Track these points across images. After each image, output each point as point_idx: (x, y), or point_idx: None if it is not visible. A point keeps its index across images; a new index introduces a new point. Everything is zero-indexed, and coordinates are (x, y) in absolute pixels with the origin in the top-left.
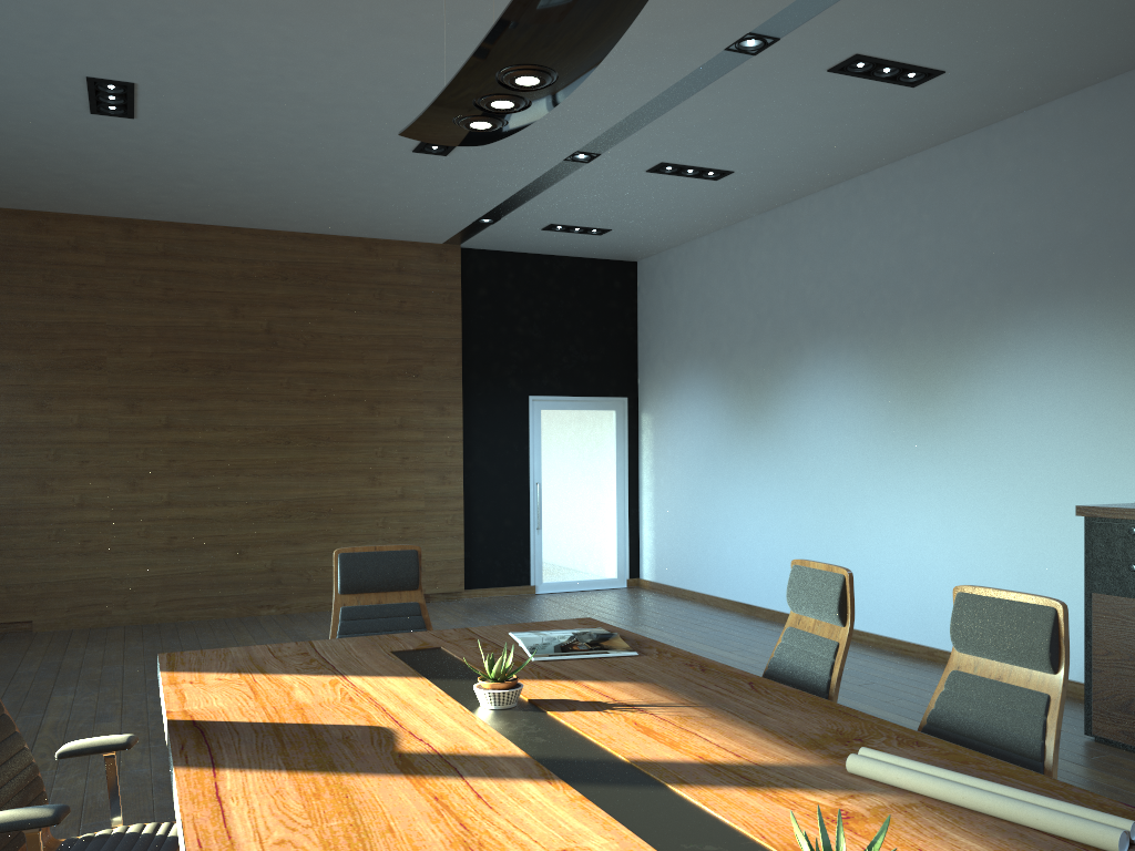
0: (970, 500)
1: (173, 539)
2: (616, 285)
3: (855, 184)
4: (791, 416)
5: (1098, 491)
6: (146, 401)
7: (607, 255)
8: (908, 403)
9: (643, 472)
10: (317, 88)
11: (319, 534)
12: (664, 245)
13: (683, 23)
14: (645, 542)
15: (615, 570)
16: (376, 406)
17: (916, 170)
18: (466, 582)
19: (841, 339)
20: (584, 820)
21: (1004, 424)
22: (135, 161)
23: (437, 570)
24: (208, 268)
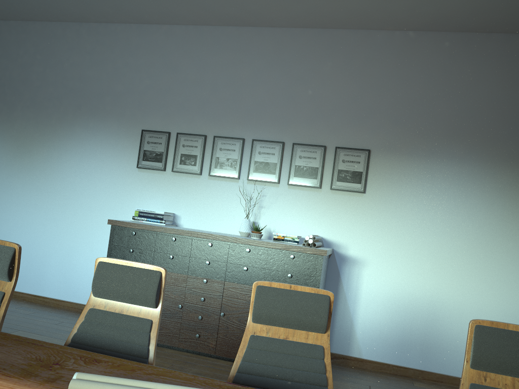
0: (43, 211)
1: None
2: None
3: None
4: None
5: (111, 214)
6: None
7: None
8: (13, 155)
9: None
10: None
11: None
12: None
13: None
14: None
15: None
16: None
17: (36, 30)
18: None
19: None
20: None
21: (68, 175)
22: None
23: None
24: None
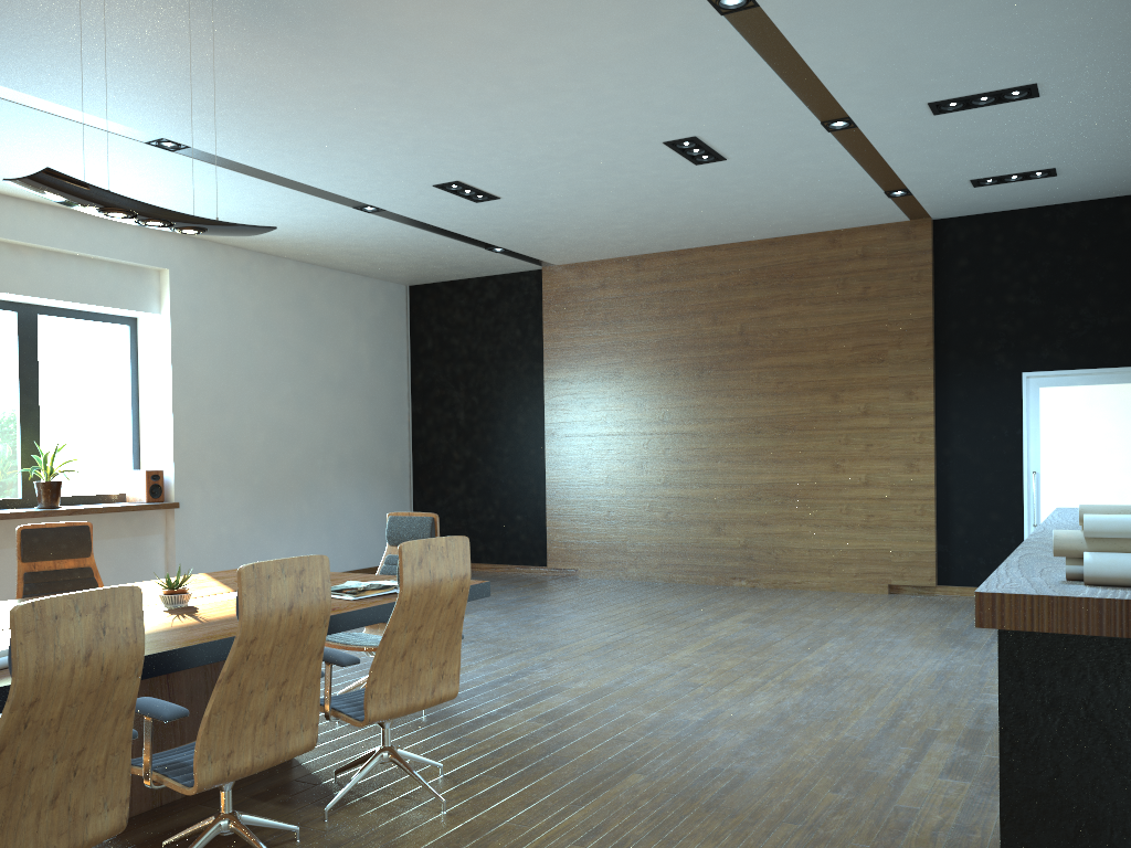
0: None
1: (669, 514)
2: None
3: None
4: None
5: None
6: (650, 401)
7: (1127, 190)
8: None
9: None
10: (540, 149)
11: (786, 517)
12: None
13: (640, 17)
14: None
15: None
16: (839, 394)
17: None
18: (942, 577)
19: None
20: None
21: None
22: (558, 220)
23: (903, 561)
24: (694, 285)
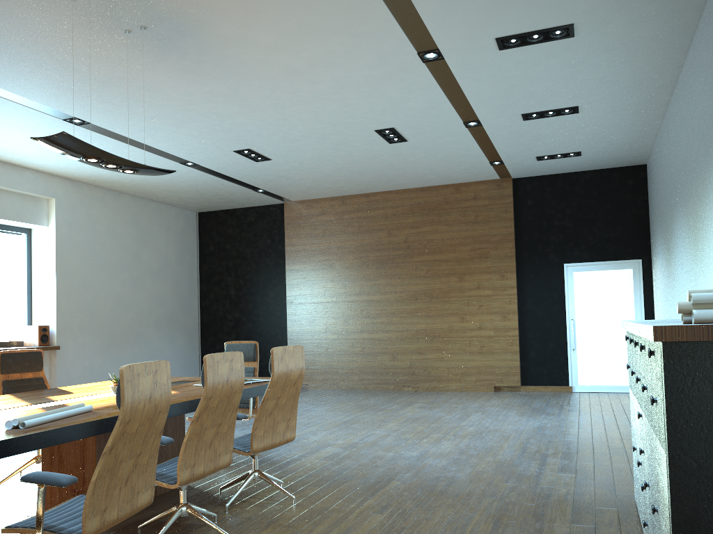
0: None
1: (364, 349)
2: (629, 183)
3: (676, 90)
4: (675, 264)
5: None
6: (351, 282)
7: (615, 164)
8: (693, 250)
9: (654, 311)
10: (303, 132)
11: (434, 349)
12: (641, 151)
13: (379, 62)
14: None
15: None
16: (463, 276)
17: (685, 73)
18: (523, 381)
19: (680, 205)
20: None
21: (711, 261)
22: (302, 174)
23: (502, 372)
24: (377, 213)
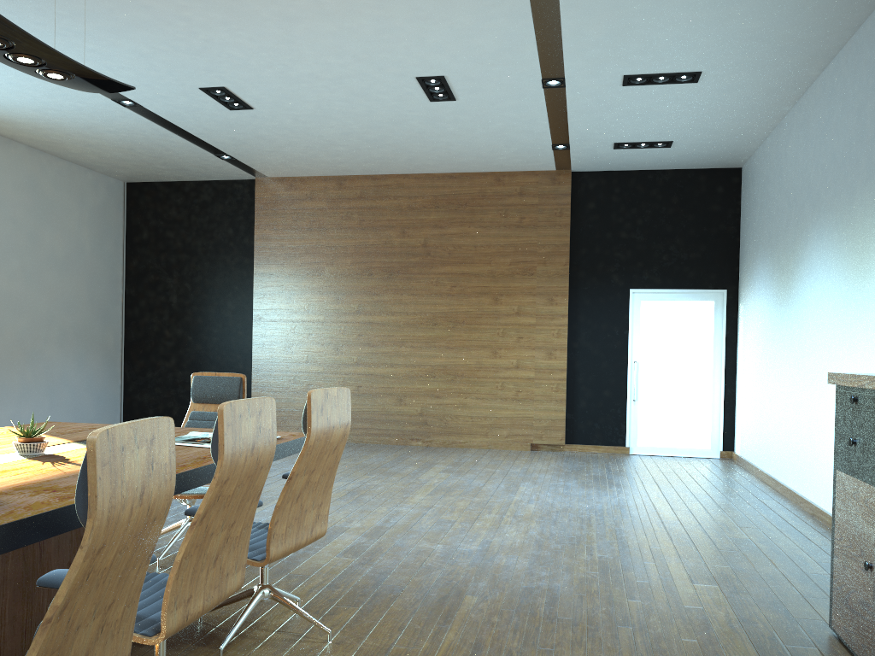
0: None
1: (359, 387)
2: (719, 190)
3: (836, 61)
4: (800, 298)
5: None
6: (347, 295)
7: (705, 164)
8: (855, 279)
9: (738, 356)
10: (312, 68)
11: (454, 391)
12: (744, 149)
13: None
14: (737, 419)
15: (709, 442)
16: (499, 298)
17: (867, 35)
18: (568, 438)
19: (825, 219)
20: None
21: None
22: (292, 136)
23: (542, 426)
24: (387, 204)
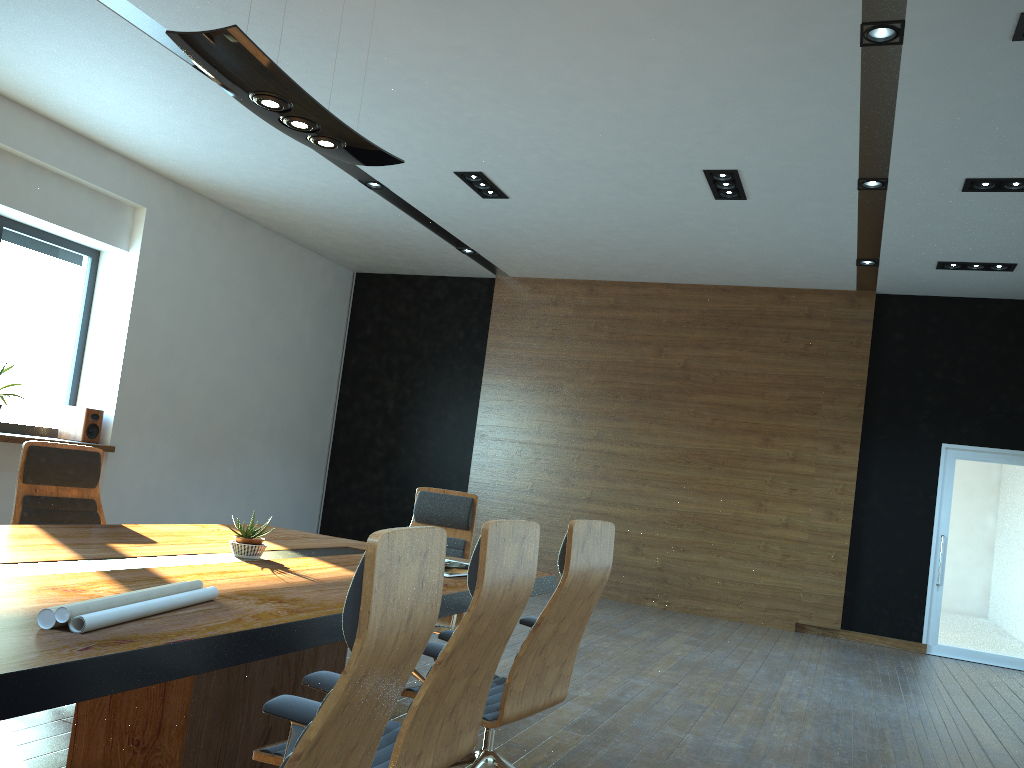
0: None
1: None
2: None
3: None
4: None
5: None
6: (585, 418)
7: None
8: None
9: None
10: (584, 154)
11: (704, 546)
12: None
13: (784, 32)
14: None
15: None
16: (770, 438)
17: None
18: (846, 622)
19: None
20: (7, 559)
21: None
22: (546, 232)
23: (813, 602)
24: (644, 316)
